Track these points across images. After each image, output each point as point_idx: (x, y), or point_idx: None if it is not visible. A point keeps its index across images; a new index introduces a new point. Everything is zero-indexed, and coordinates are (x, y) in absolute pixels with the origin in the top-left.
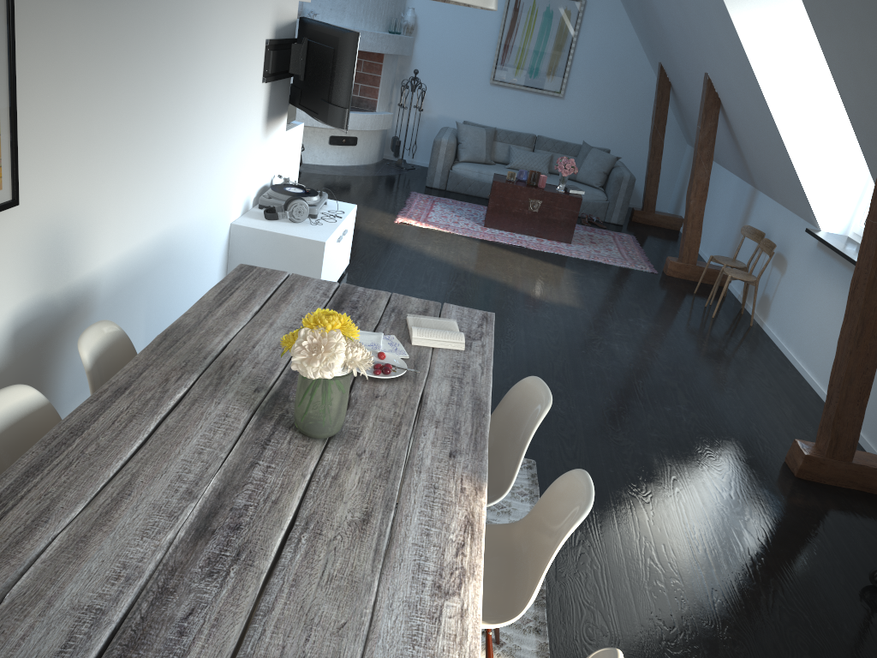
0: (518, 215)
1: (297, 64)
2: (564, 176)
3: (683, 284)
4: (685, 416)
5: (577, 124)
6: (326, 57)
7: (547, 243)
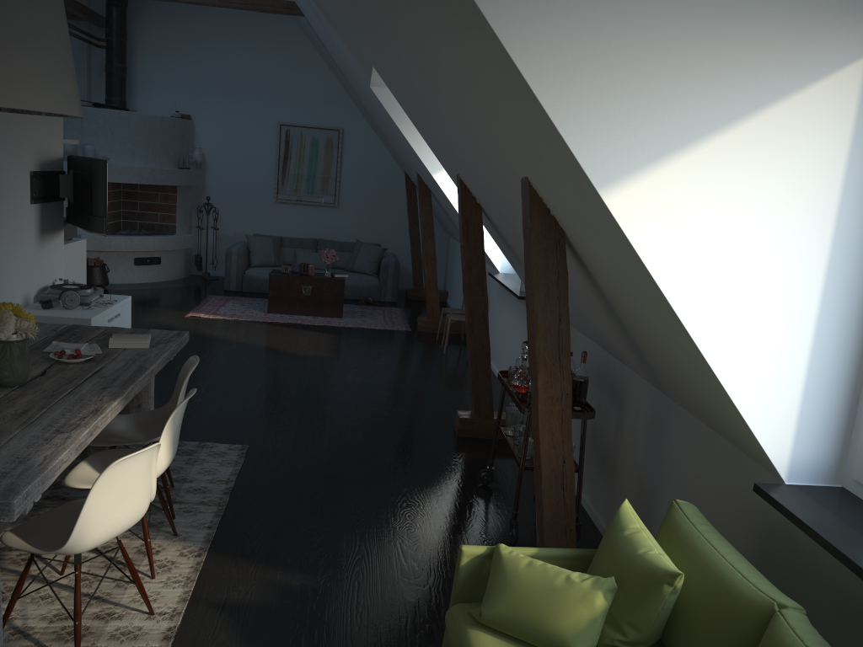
0: (295, 299)
1: (66, 190)
2: (329, 264)
3: (430, 335)
4: (387, 412)
5: (354, 227)
6: (86, 181)
7: (321, 319)
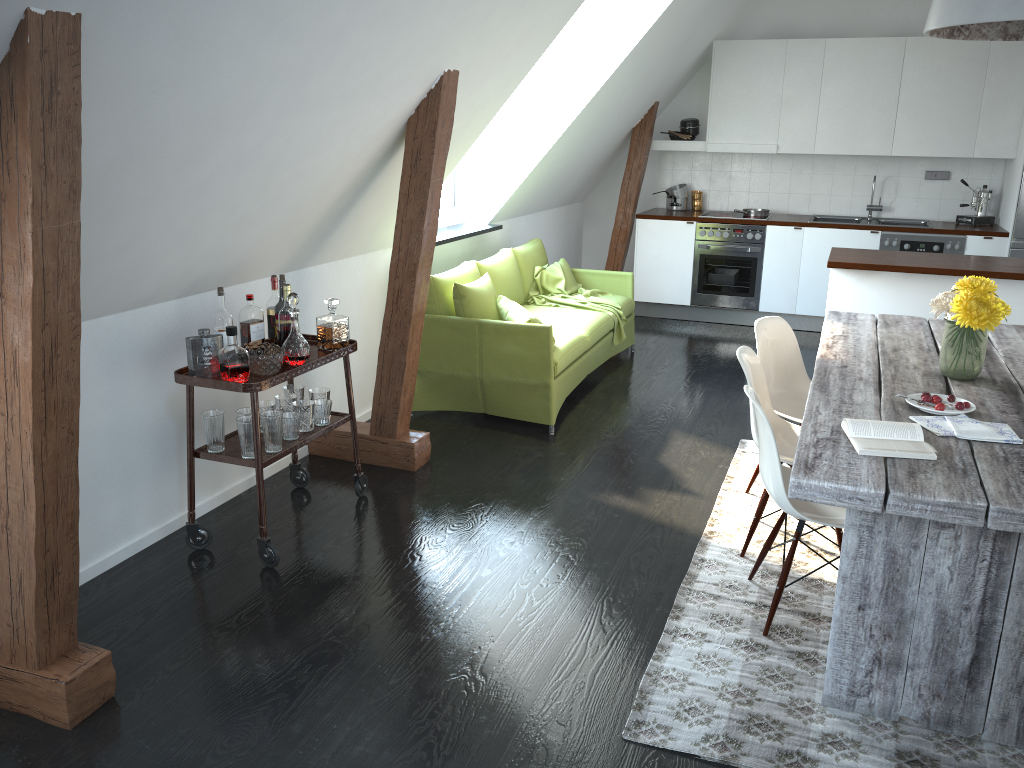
0: None
1: None
2: None
3: None
4: None
5: None
6: None
7: None
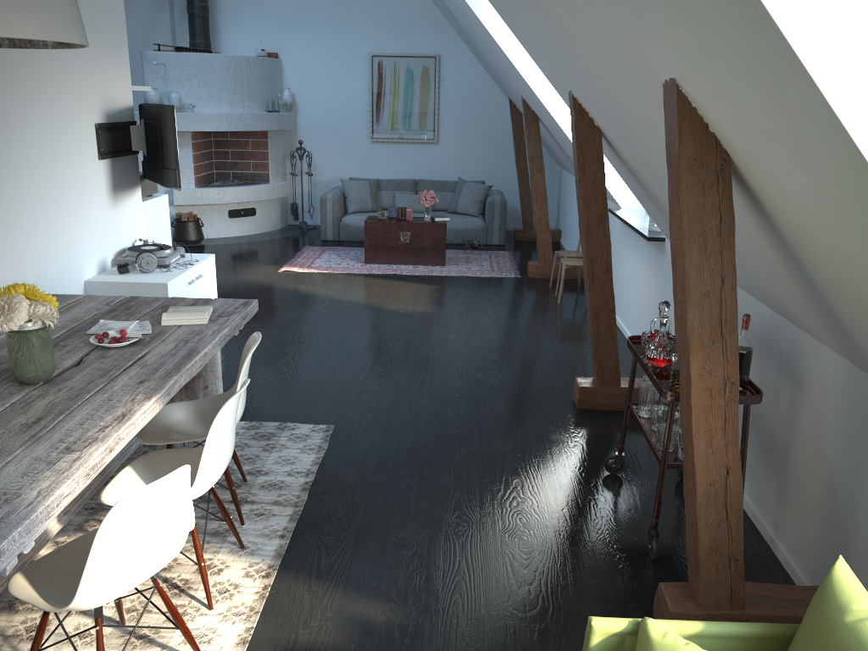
0: (393, 248)
1: (138, 142)
2: (428, 207)
3: (543, 282)
4: (494, 378)
5: (455, 164)
6: (156, 131)
7: (422, 268)
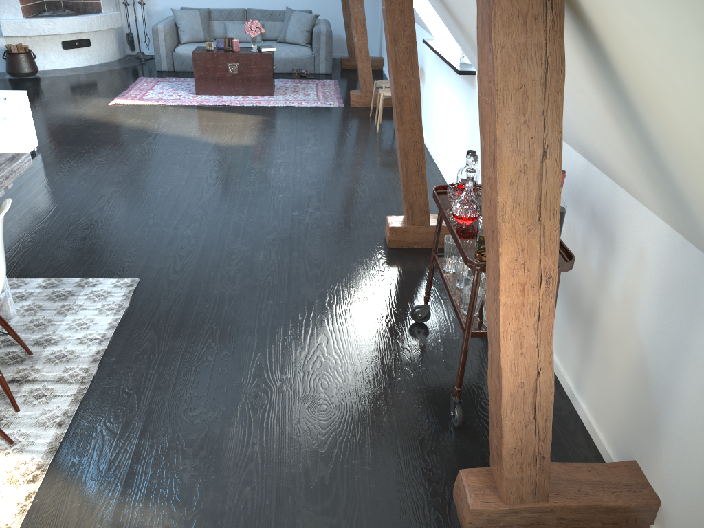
0: (222, 79)
1: None
2: (254, 37)
3: (364, 111)
4: (309, 217)
5: None
6: None
7: (251, 99)
